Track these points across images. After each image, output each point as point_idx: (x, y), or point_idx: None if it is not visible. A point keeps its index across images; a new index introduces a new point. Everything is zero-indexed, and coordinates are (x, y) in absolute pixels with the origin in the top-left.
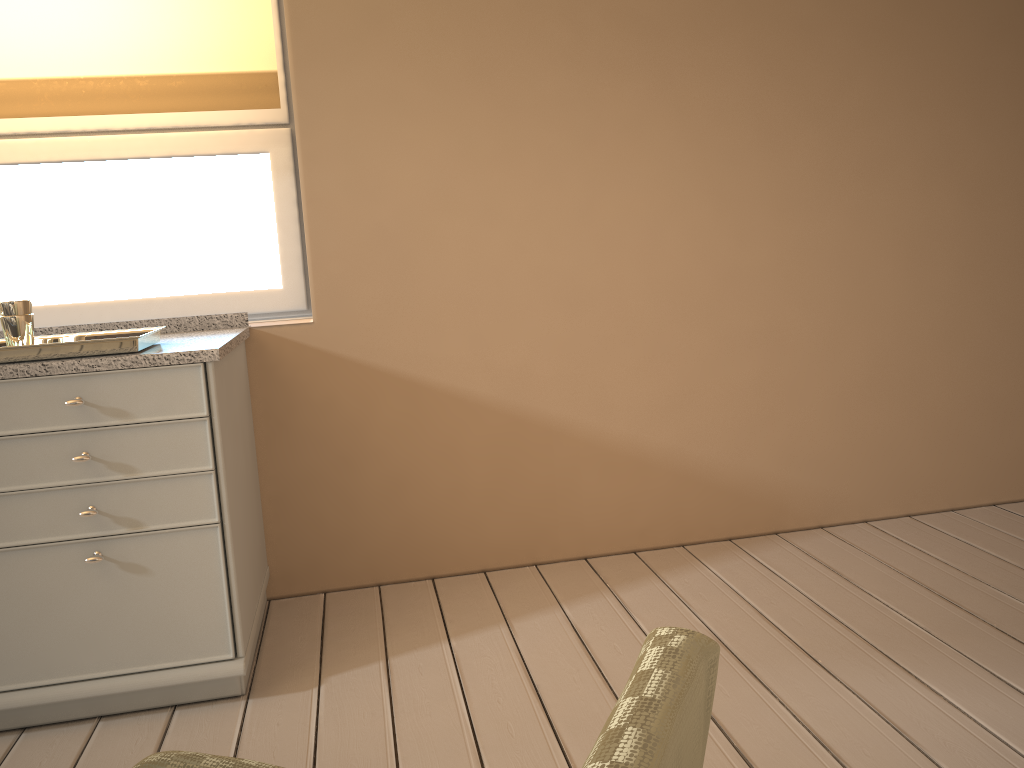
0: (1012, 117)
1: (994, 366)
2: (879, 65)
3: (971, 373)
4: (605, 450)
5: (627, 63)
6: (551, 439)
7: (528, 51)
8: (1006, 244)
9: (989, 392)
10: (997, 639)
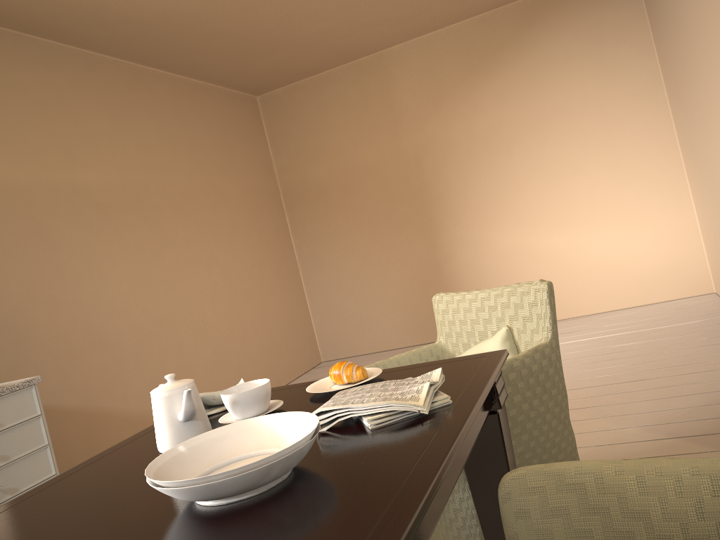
0: (226, 241)
1: (246, 342)
2: (184, 222)
3: (241, 346)
4: (130, 419)
5: (99, 224)
6: (107, 421)
7: (58, 220)
8: (237, 291)
9: (248, 353)
10: None
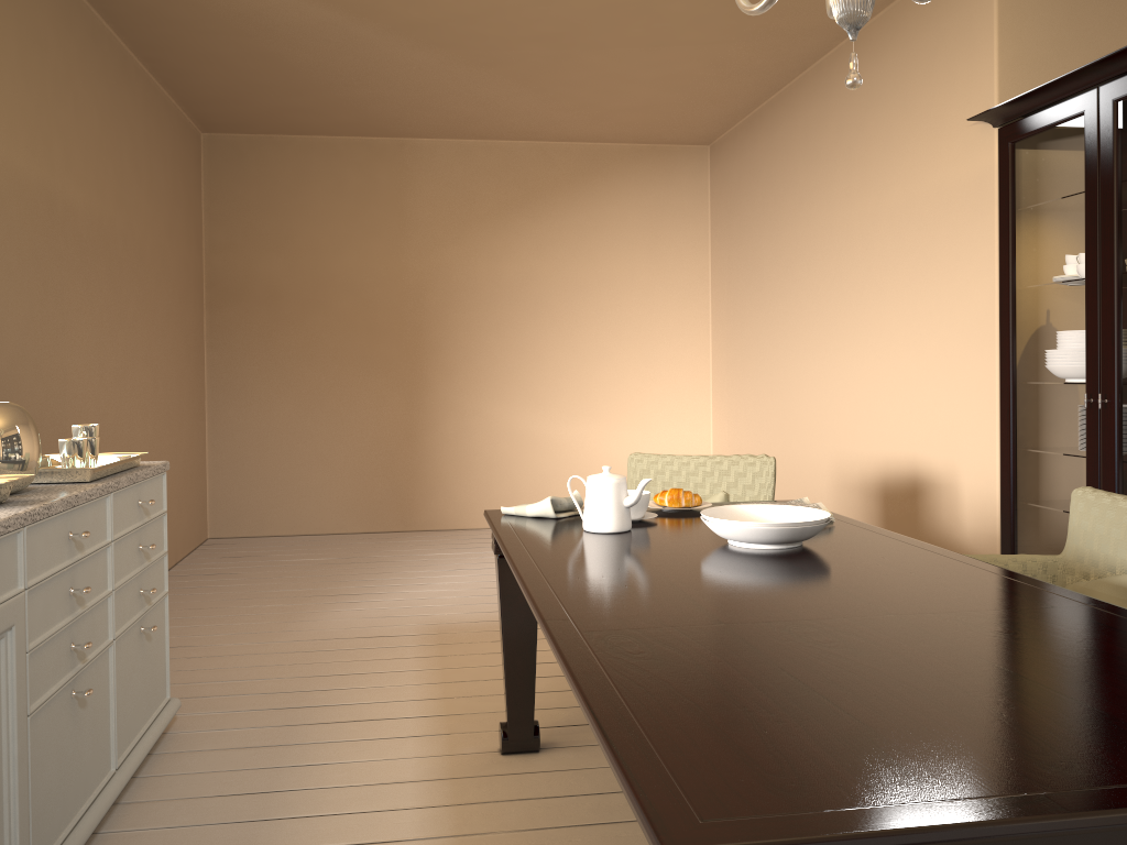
0: (161, 333)
1: None
2: (136, 292)
3: None
4: None
5: (78, 268)
6: None
7: (51, 248)
8: (161, 409)
9: None
10: (314, 597)
